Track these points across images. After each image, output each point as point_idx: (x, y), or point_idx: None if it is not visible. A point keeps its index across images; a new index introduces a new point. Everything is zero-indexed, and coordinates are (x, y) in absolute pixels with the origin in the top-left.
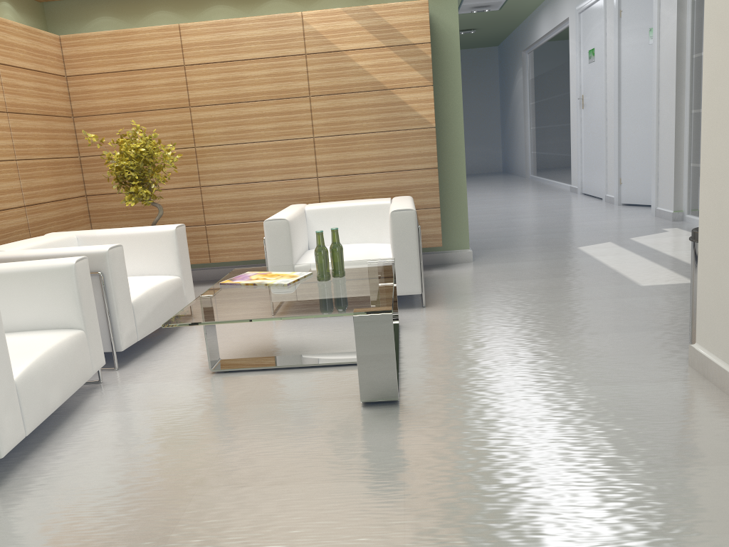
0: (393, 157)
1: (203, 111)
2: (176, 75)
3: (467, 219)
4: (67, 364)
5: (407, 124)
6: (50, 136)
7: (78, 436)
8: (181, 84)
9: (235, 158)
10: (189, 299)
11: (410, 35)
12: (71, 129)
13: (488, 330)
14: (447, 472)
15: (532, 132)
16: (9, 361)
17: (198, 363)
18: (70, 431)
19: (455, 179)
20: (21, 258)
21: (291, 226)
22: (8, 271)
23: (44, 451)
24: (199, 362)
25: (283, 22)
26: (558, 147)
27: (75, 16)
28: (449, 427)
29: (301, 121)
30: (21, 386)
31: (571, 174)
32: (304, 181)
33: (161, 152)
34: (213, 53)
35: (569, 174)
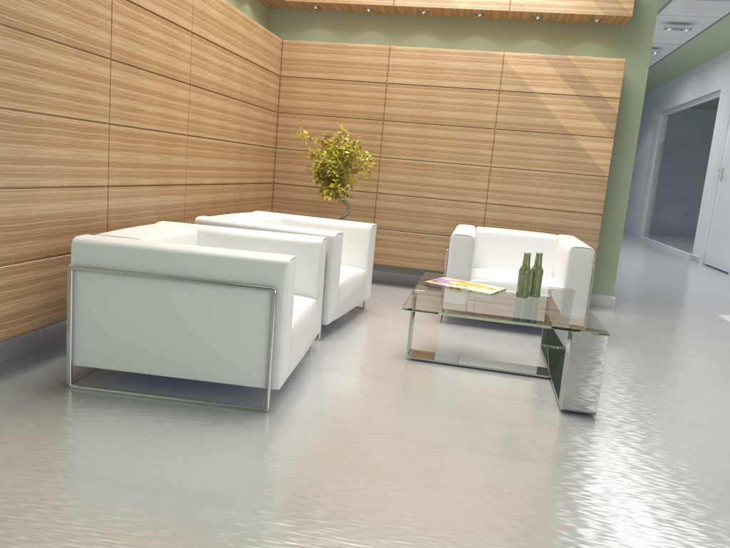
0: (561, 197)
1: (394, 126)
2: (378, 90)
3: (616, 268)
4: (310, 325)
5: (581, 169)
6: (262, 126)
7: (316, 387)
8: (380, 99)
9: (414, 173)
10: (367, 292)
11: (601, 89)
12: (275, 123)
13: (654, 372)
14: (665, 480)
15: (653, 195)
16: (292, 312)
17: (390, 348)
18: (306, 381)
19: (612, 227)
20: (258, 229)
21: (474, 243)
22: (266, 237)
23: (293, 392)
24: (390, 347)
25: (485, 59)
26: (681, 213)
27: (295, 25)
28: (651, 445)
29: (482, 150)
30: (293, 334)
31: (692, 243)
32: (473, 205)
33: (361, 157)
34: (415, 76)
35: (689, 242)
